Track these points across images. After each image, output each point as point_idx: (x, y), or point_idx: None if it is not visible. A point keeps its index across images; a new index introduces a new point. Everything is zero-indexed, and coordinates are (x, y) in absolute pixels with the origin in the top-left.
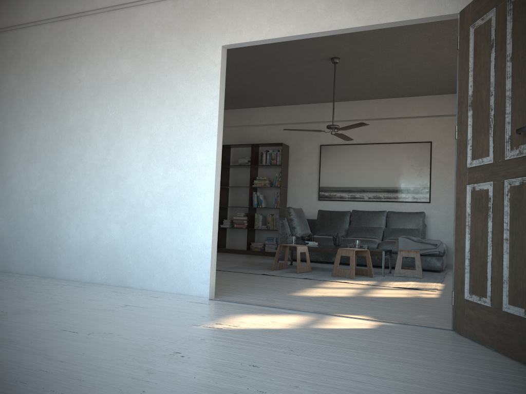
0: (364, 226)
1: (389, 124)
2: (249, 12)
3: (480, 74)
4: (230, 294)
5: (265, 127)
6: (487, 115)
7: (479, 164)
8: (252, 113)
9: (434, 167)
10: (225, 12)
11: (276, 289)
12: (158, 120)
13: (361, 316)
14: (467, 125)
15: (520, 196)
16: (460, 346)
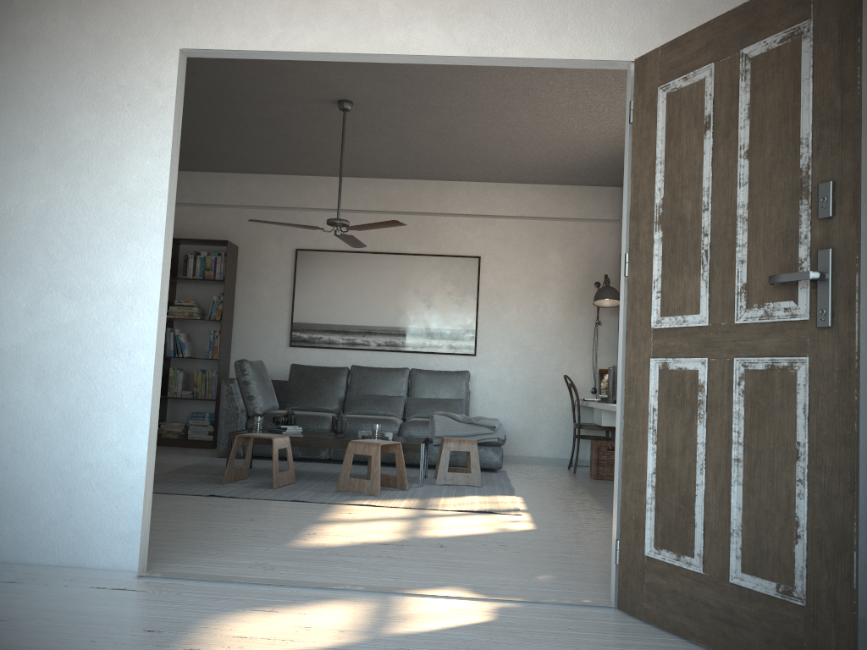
0: (374, 394)
1: (414, 222)
2: None
3: (680, 171)
4: (175, 555)
5: (193, 209)
6: (695, 243)
7: (678, 326)
8: None
9: (484, 298)
10: None
11: (258, 534)
12: (20, 187)
13: (452, 589)
14: (651, 256)
15: (768, 389)
16: (655, 647)
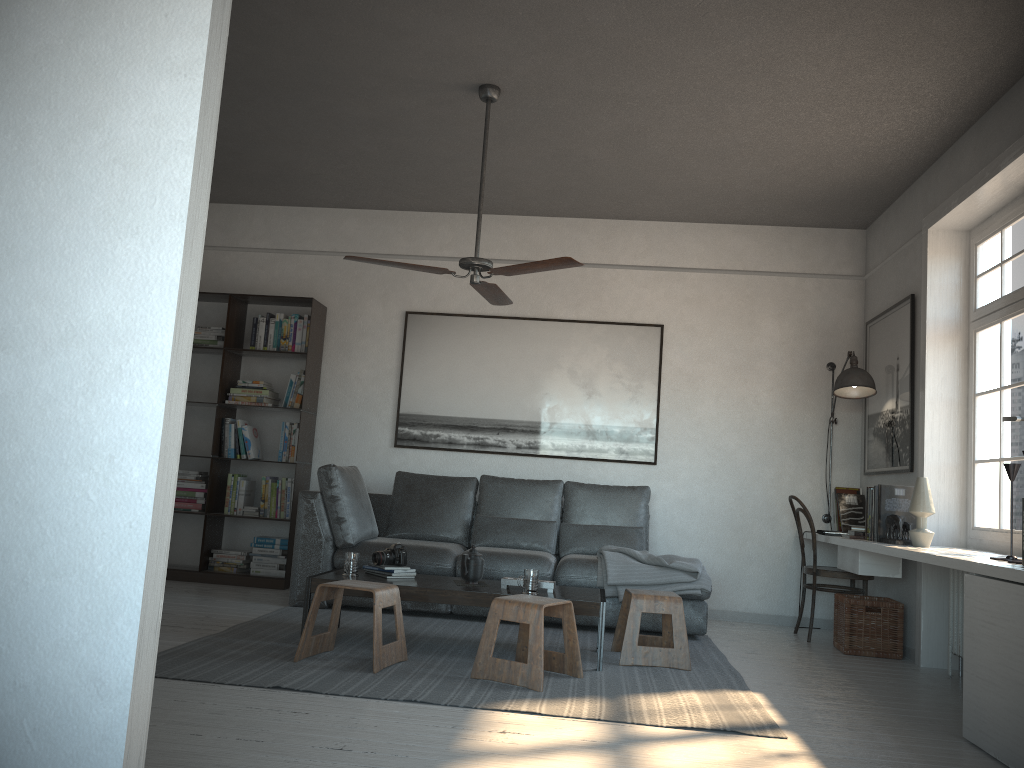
0: (514, 518)
1: (570, 277)
2: None
3: None
4: None
5: (266, 256)
6: None
7: None
8: (234, 216)
9: (668, 384)
10: None
11: None
12: None
13: None
14: None
15: None
16: None
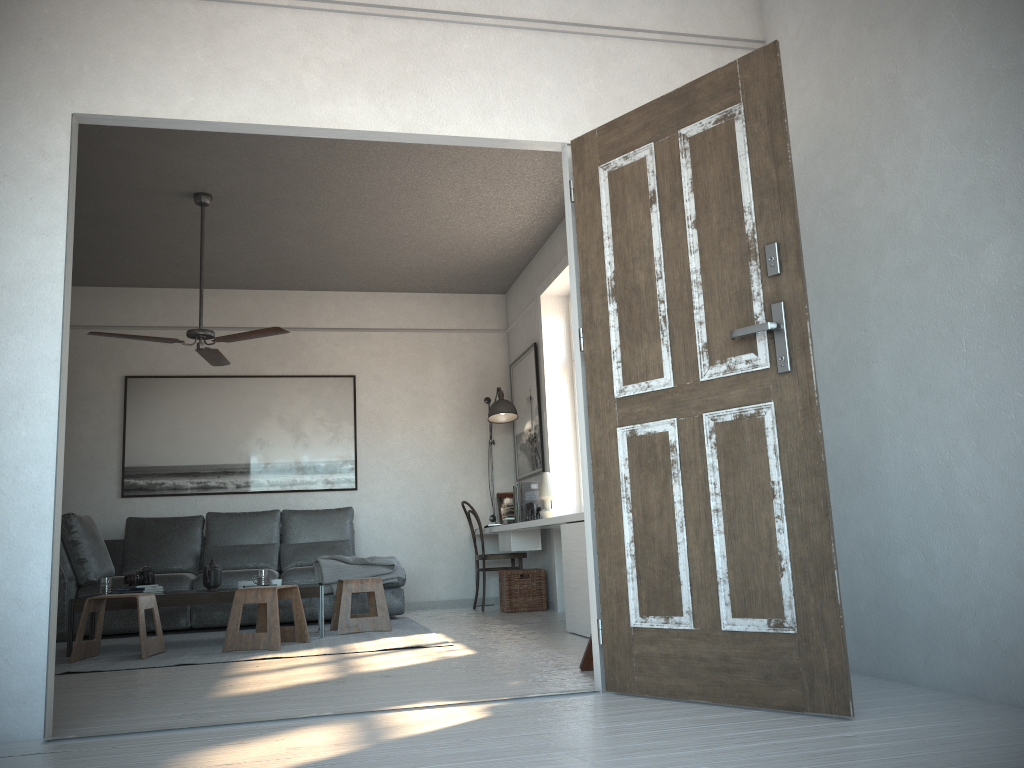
0: (240, 544)
1: (274, 339)
2: (141, 55)
3: (630, 244)
4: (74, 721)
5: None
6: (652, 311)
7: (643, 391)
8: None
9: (362, 423)
10: (72, 40)
11: (161, 694)
12: None
13: (428, 702)
14: (607, 328)
15: (739, 438)
16: (659, 709)
